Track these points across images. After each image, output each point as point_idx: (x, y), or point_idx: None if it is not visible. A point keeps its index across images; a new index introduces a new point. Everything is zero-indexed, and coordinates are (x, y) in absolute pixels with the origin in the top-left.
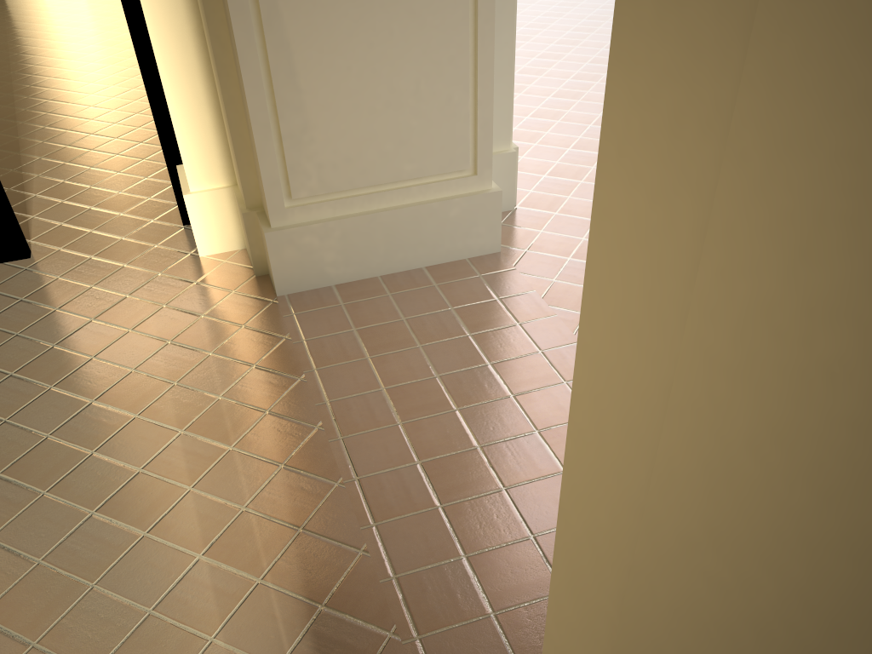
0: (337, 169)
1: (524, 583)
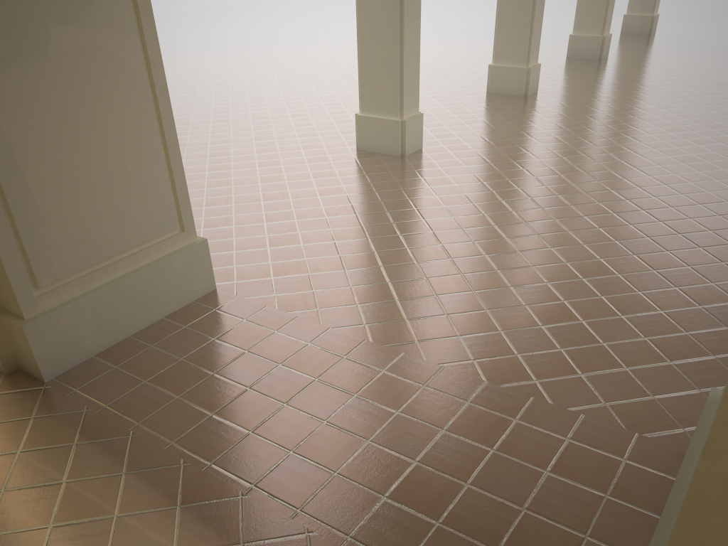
0: (74, 250)
1: (439, 492)
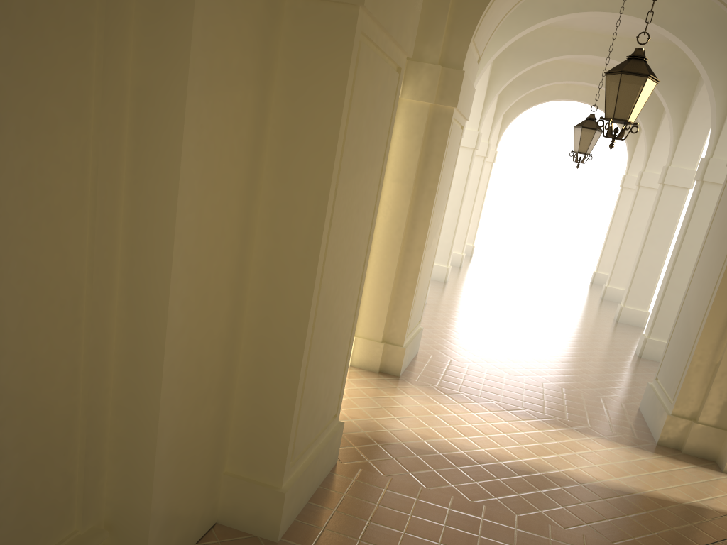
0: (412, 321)
1: (580, 411)
